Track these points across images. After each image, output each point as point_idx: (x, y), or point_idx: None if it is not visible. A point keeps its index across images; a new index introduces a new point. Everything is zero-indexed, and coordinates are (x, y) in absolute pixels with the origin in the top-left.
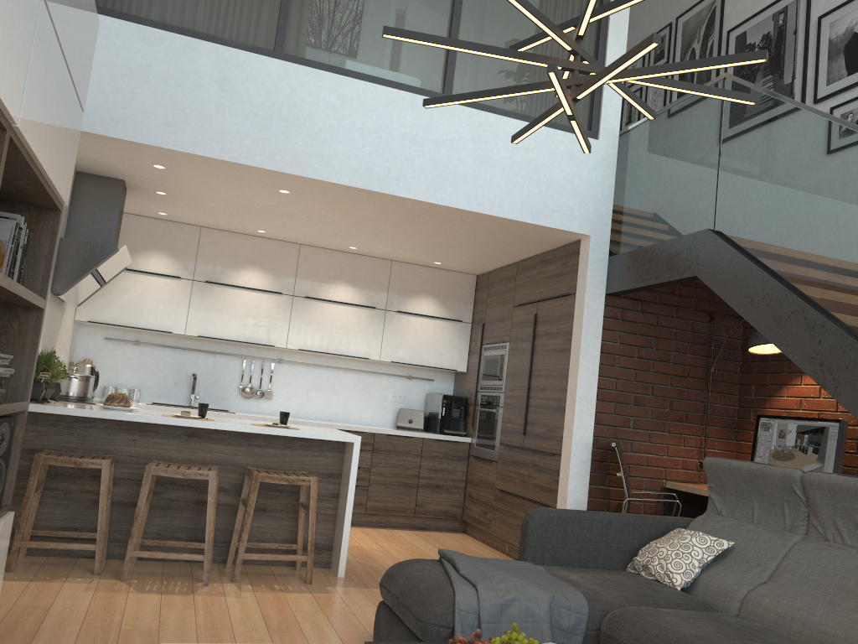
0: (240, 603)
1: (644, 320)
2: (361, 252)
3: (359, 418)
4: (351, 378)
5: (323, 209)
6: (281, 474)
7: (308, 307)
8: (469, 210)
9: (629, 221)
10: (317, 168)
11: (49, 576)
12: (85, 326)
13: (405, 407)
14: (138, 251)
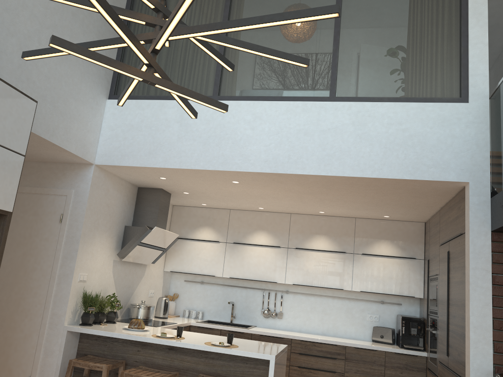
0: None
1: None
2: (331, 214)
3: (345, 332)
4: (337, 303)
5: (270, 189)
6: None
7: (298, 255)
8: (354, 176)
9: (502, 165)
10: (239, 164)
11: None
12: (175, 274)
13: (381, 325)
14: (196, 227)
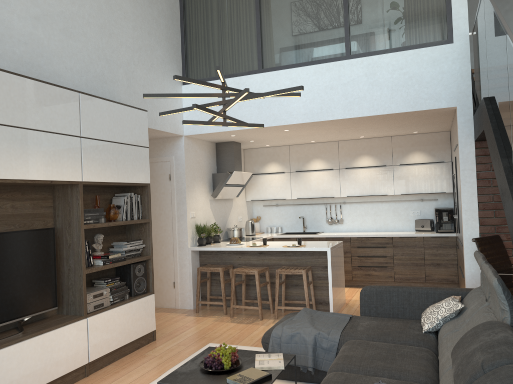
0: (263, 328)
1: None
2: (370, 137)
3: (394, 227)
4: (385, 206)
5: (314, 130)
6: (292, 269)
7: (348, 173)
8: (370, 115)
9: (478, 91)
10: (286, 119)
11: (207, 314)
12: (255, 201)
13: (422, 217)
14: (264, 164)
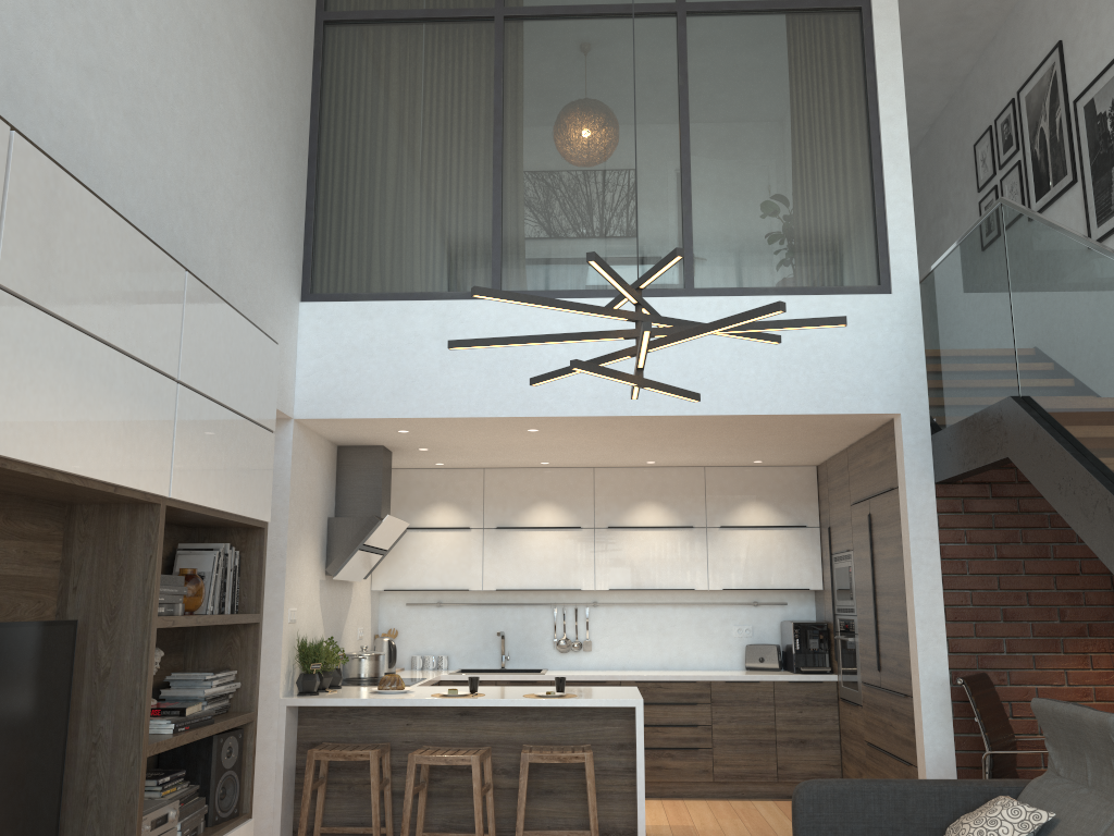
0: None
1: (999, 508)
2: (664, 464)
3: (700, 661)
4: (682, 614)
5: (584, 437)
6: (556, 750)
7: (613, 538)
8: (735, 414)
9: (945, 388)
10: (552, 405)
11: None
12: (386, 594)
13: (756, 641)
14: (424, 506)
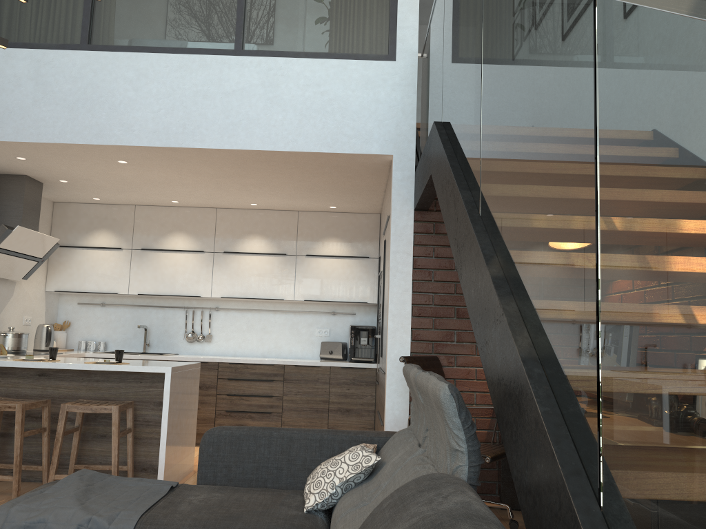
0: None
1: None
2: (267, 208)
3: (290, 352)
4: (280, 318)
5: (173, 172)
6: (96, 404)
7: (227, 260)
8: (264, 150)
9: (424, 134)
10: (120, 136)
11: None
12: (64, 295)
13: (332, 340)
14: (89, 231)
